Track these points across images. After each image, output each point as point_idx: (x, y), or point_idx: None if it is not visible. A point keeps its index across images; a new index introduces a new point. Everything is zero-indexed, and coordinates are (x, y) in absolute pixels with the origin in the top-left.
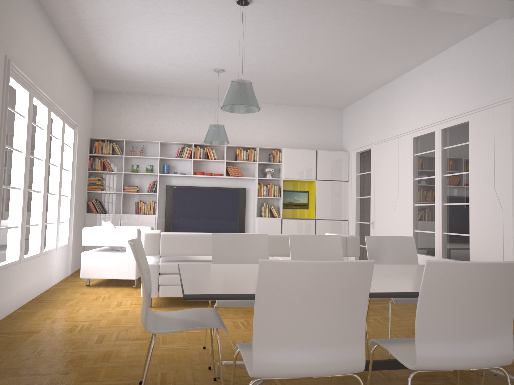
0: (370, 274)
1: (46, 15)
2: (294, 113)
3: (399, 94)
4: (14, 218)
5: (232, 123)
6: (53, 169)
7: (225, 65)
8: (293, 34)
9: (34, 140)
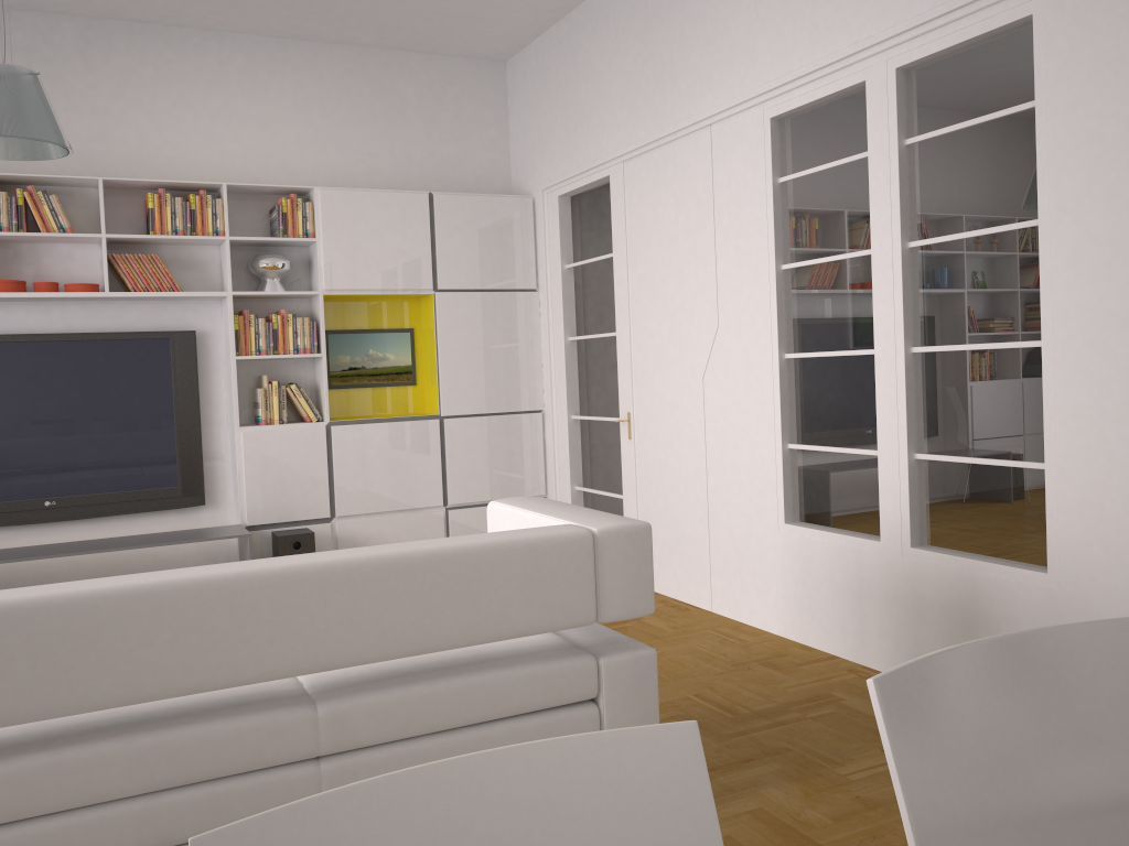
0: None
1: None
2: (348, 71)
3: None
4: None
5: (123, 100)
6: None
7: None
8: None
9: None
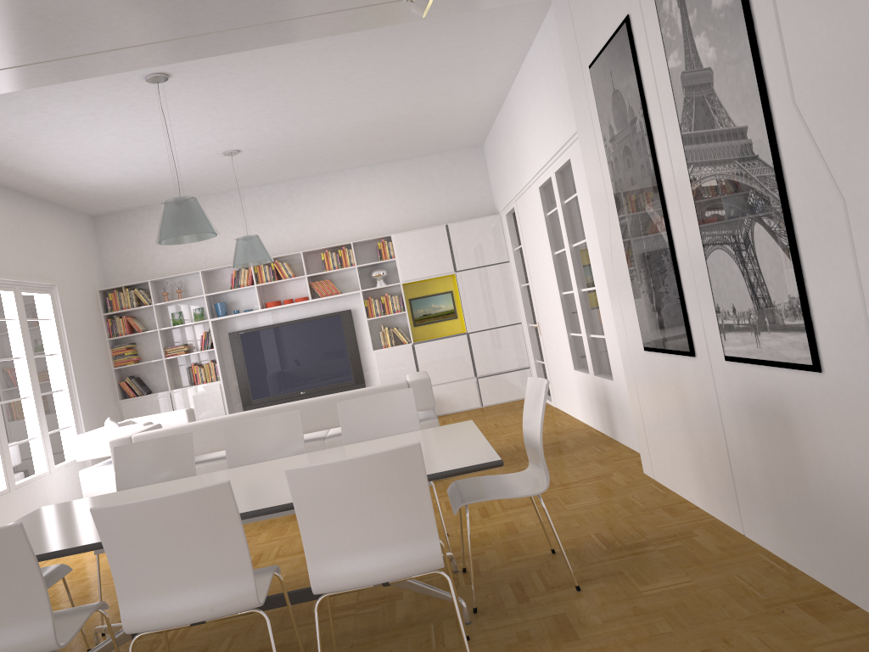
0: (22, 539)
1: None
2: (404, 172)
3: (515, 118)
4: None
5: (308, 212)
6: (13, 364)
7: (232, 145)
8: (278, 90)
9: None
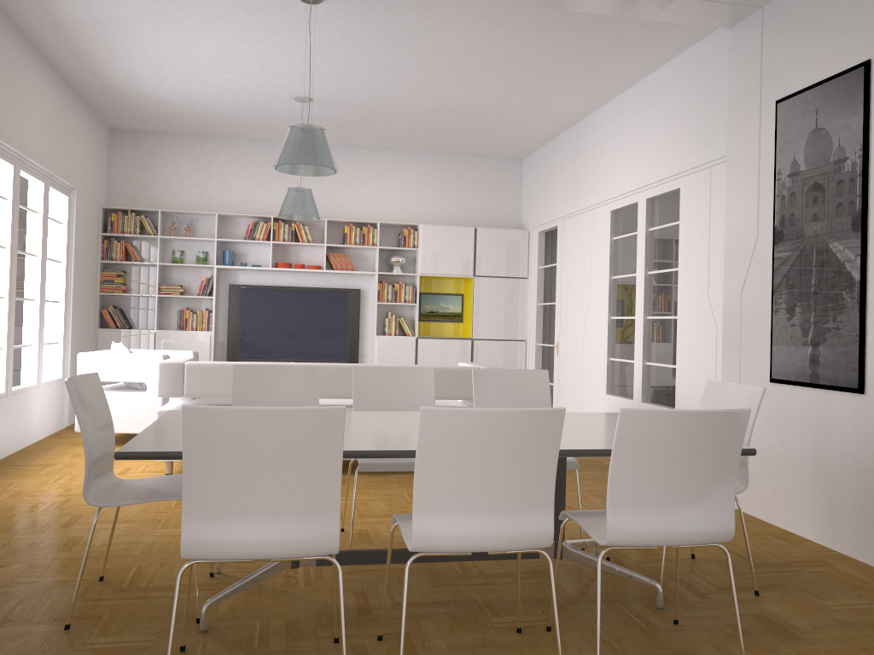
0: (340, 425)
1: (4, 17)
2: (441, 166)
3: (595, 139)
4: None
5: (338, 182)
6: (29, 260)
7: (310, 92)
8: (405, 47)
9: None
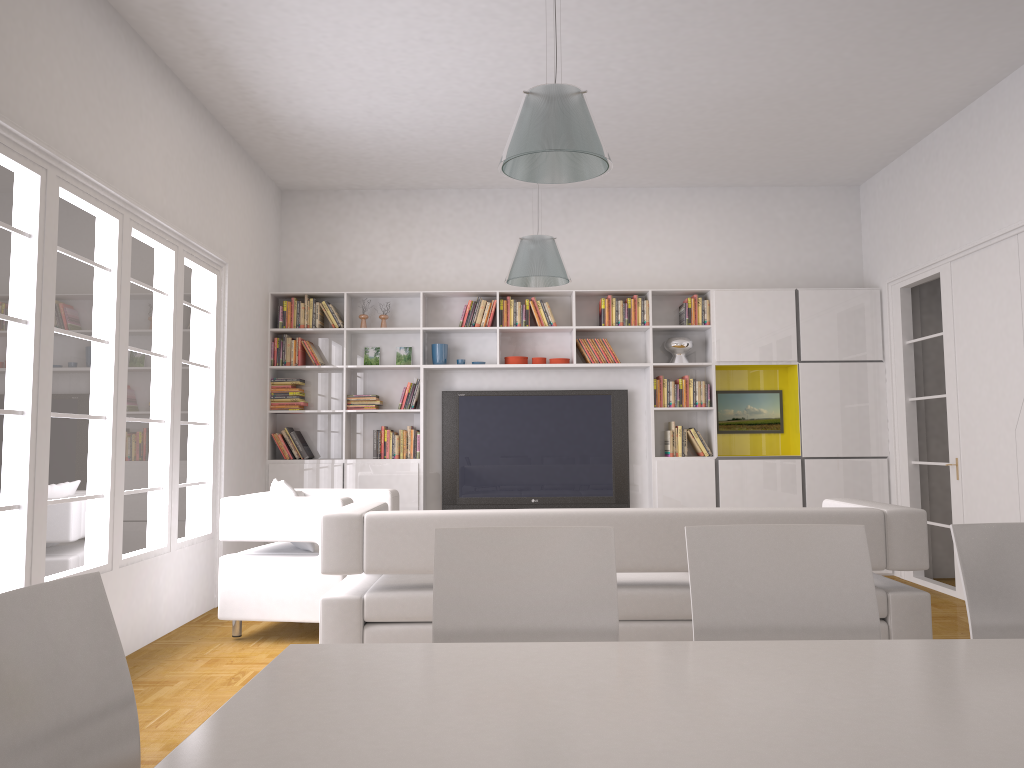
0: None
1: None
2: (736, 205)
3: (1012, 120)
4: (8, 485)
5: (587, 238)
6: (152, 363)
7: None
8: None
9: (75, 293)
